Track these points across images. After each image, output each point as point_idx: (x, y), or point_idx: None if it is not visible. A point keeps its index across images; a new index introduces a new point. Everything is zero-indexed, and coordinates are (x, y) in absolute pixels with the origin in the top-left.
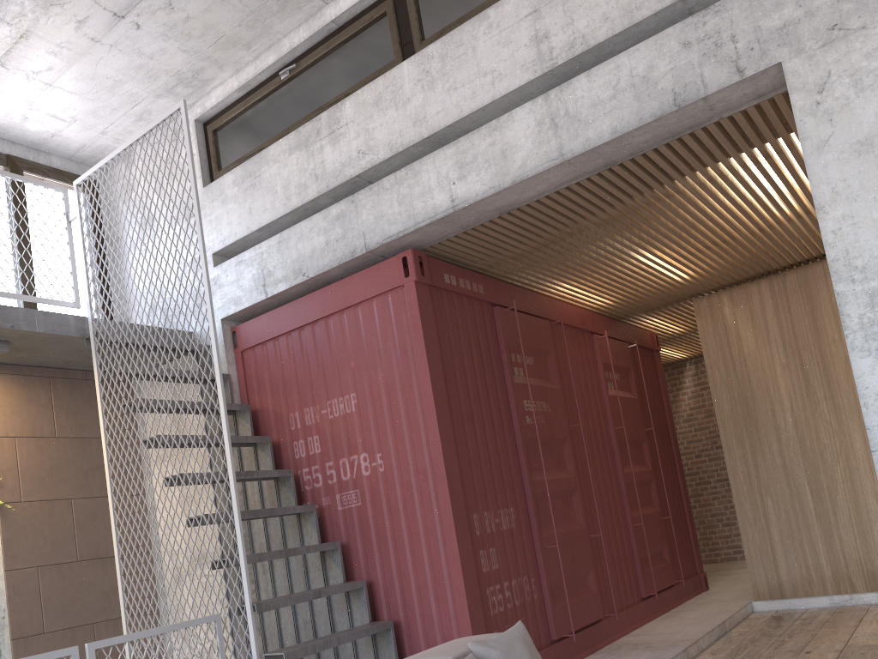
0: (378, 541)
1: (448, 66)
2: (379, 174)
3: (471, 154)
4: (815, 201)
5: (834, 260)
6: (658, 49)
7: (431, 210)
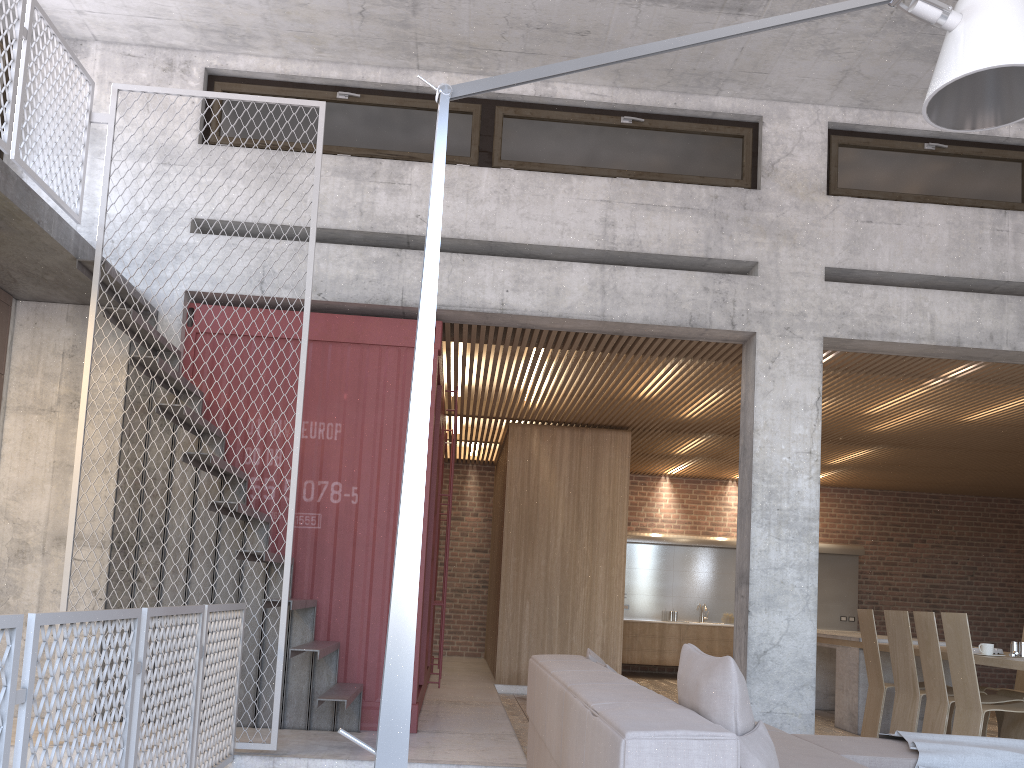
0: (332, 566)
1: (527, 197)
2: (423, 242)
3: (528, 276)
4: (755, 424)
5: (756, 464)
6: (688, 281)
7: (480, 302)
